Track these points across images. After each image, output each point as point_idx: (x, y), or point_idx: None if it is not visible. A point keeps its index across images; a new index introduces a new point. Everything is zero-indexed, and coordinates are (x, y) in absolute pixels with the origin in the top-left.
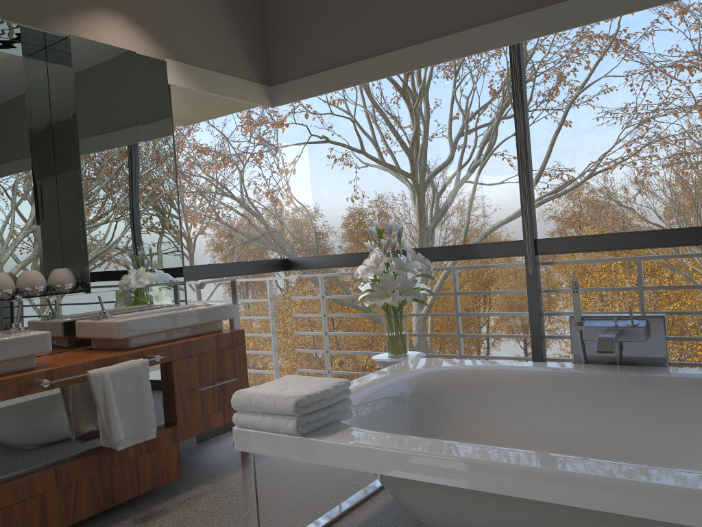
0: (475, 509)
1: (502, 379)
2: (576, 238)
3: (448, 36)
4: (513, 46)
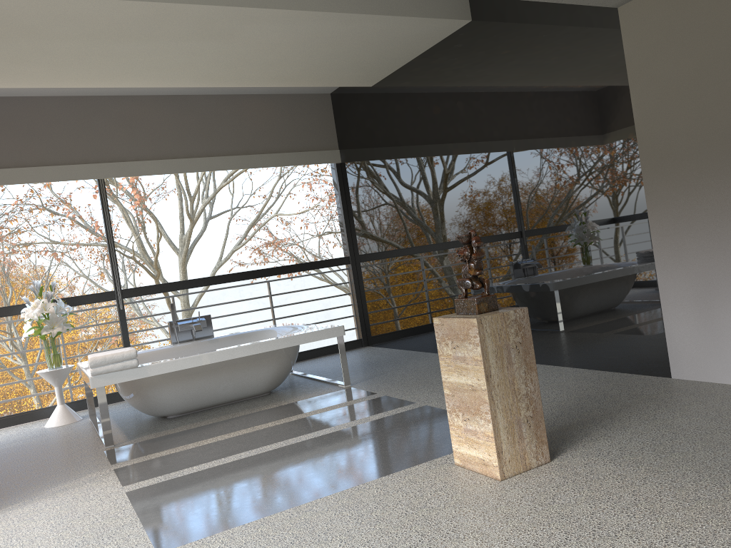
0: (200, 385)
1: (149, 356)
2: (145, 287)
3: (55, 166)
4: (101, 179)
